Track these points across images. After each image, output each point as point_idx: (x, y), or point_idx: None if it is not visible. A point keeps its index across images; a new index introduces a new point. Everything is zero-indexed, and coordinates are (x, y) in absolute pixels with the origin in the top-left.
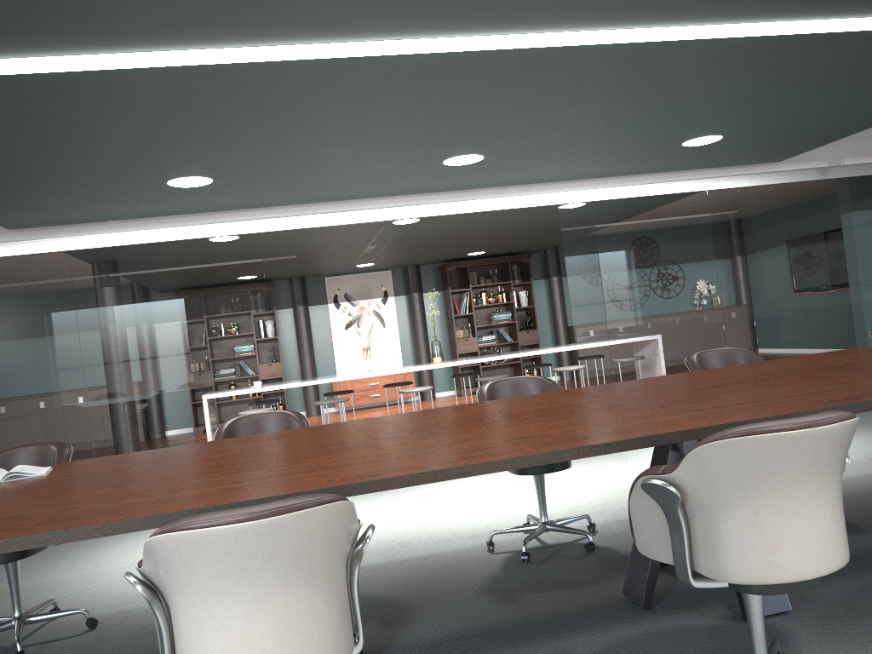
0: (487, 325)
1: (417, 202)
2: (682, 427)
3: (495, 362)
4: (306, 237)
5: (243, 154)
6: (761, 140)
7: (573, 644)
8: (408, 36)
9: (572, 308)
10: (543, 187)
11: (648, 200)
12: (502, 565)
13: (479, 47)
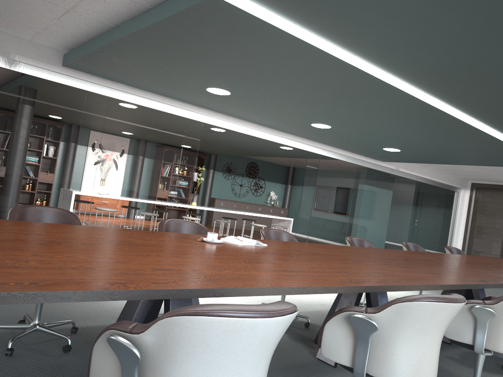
0: None
1: (261, 130)
2: None
3: None
4: None
5: (275, 95)
6: (402, 155)
7: (446, 354)
8: (445, 102)
9: (301, 201)
10: (308, 142)
11: (338, 161)
12: None
13: (449, 112)
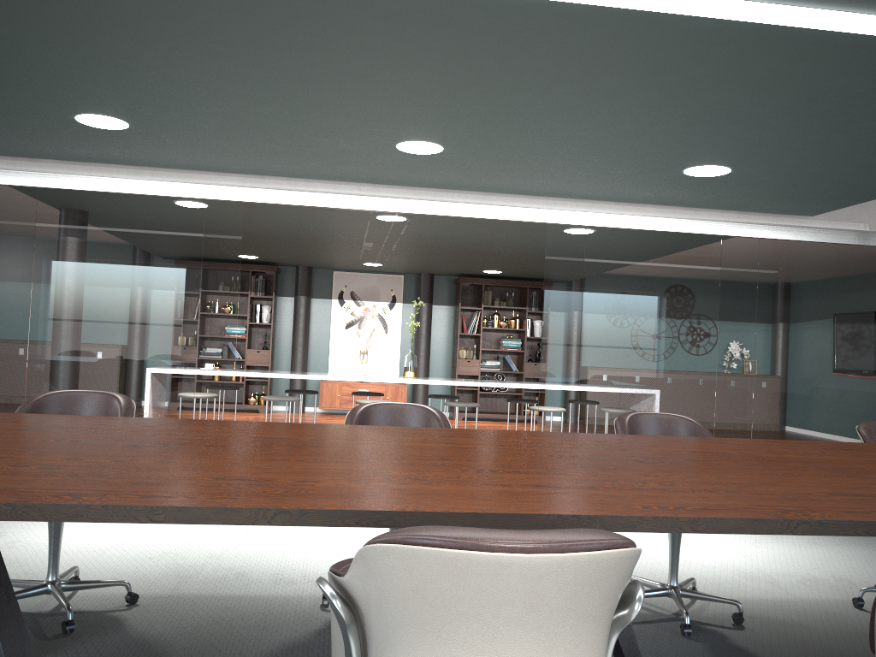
0: (493, 350)
1: (385, 194)
2: (436, 506)
3: (496, 390)
4: (286, 218)
5: (143, 93)
6: (781, 183)
7: None
8: None
9: (543, 341)
10: (531, 201)
11: (651, 235)
12: (320, 628)
13: None
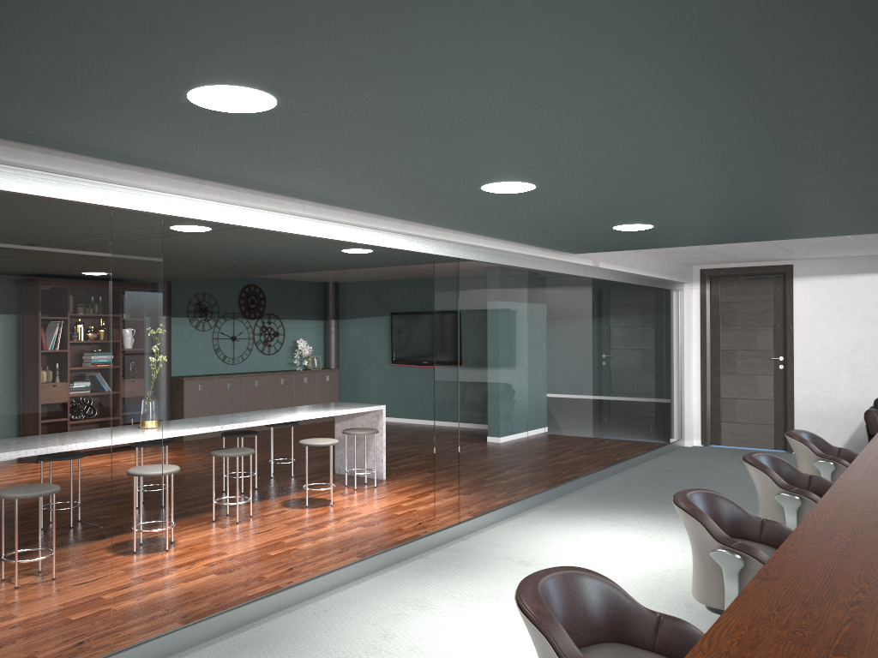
0: None
1: (327, 216)
2: None
3: None
4: None
5: (448, 95)
6: (640, 237)
7: None
8: None
9: (436, 380)
10: (434, 232)
11: (494, 268)
12: None
13: None
